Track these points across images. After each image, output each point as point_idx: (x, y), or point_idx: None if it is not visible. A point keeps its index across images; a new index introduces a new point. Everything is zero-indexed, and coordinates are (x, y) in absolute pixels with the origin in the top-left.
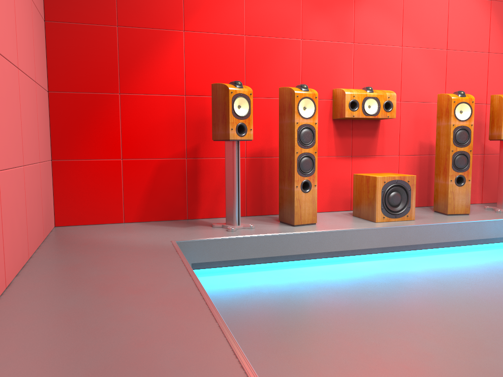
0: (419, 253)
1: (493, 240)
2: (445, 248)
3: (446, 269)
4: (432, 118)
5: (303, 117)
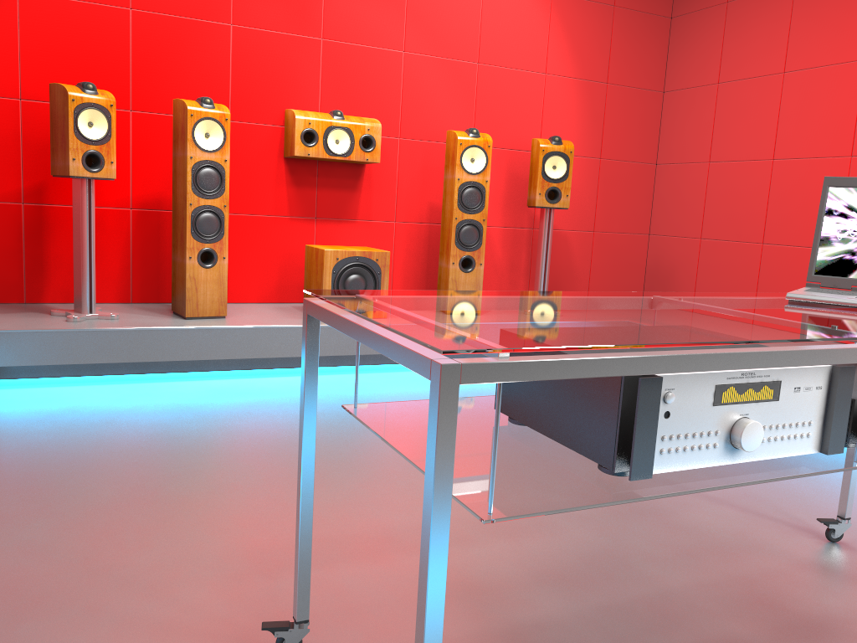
0: (389, 368)
1: None
2: None
3: (399, 390)
4: None
5: (202, 148)
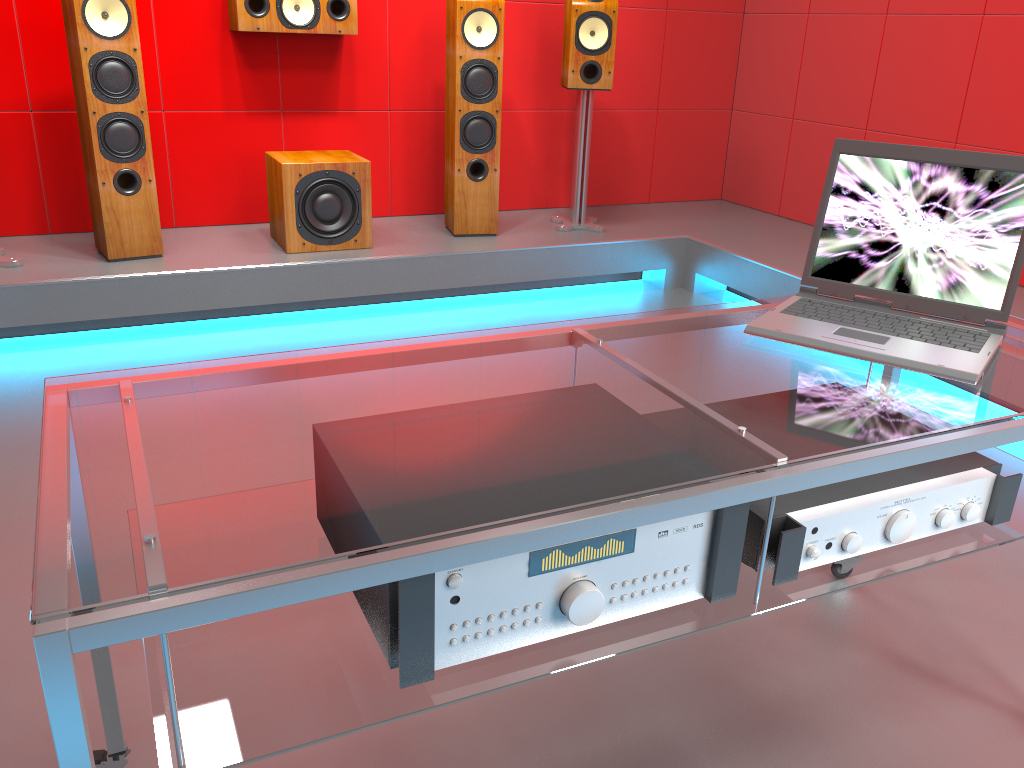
0: (379, 310)
1: (543, 284)
2: (440, 299)
3: None
4: None
5: (100, 35)
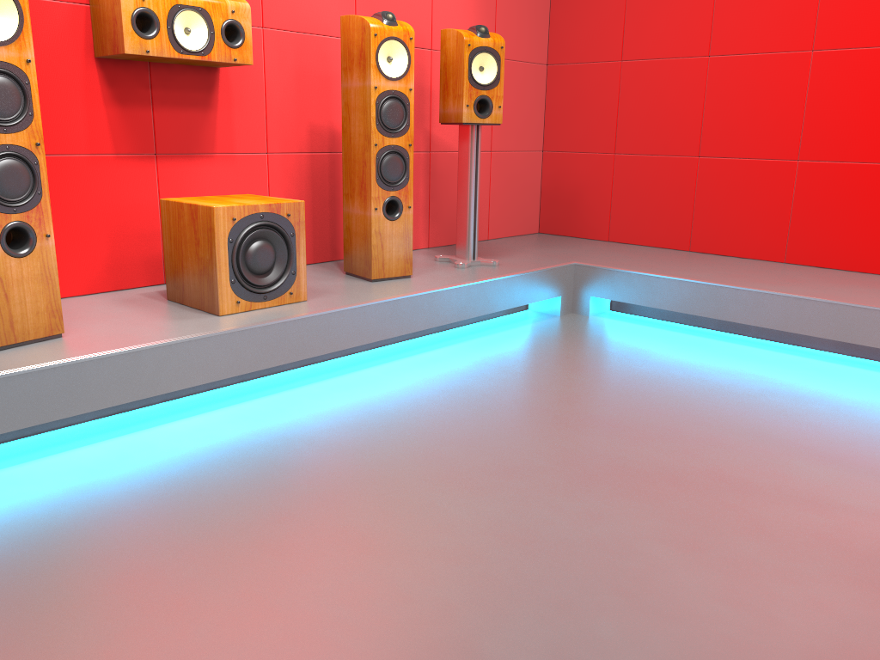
0: (321, 371)
1: (454, 323)
2: (370, 351)
3: (378, 411)
4: (333, 72)
5: None
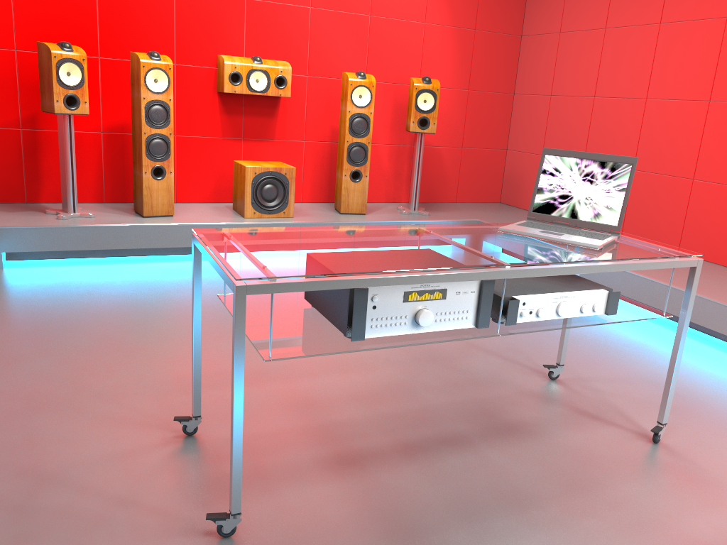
0: None
1: None
2: None
3: None
4: None
5: (152, 91)
